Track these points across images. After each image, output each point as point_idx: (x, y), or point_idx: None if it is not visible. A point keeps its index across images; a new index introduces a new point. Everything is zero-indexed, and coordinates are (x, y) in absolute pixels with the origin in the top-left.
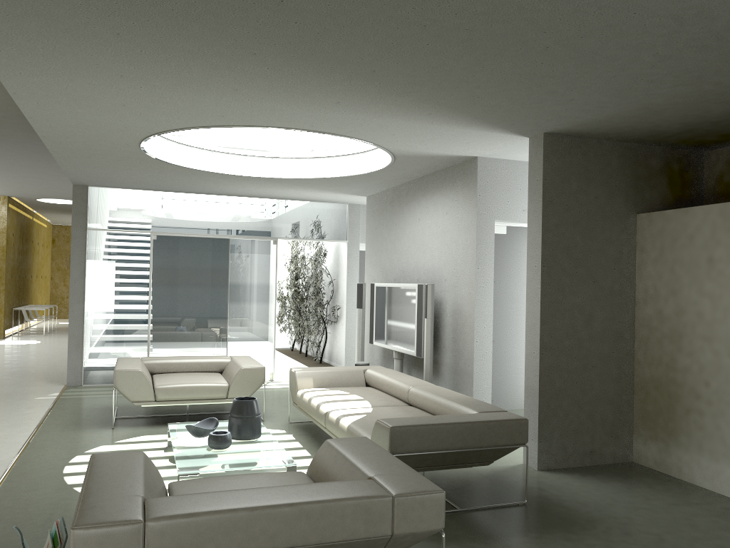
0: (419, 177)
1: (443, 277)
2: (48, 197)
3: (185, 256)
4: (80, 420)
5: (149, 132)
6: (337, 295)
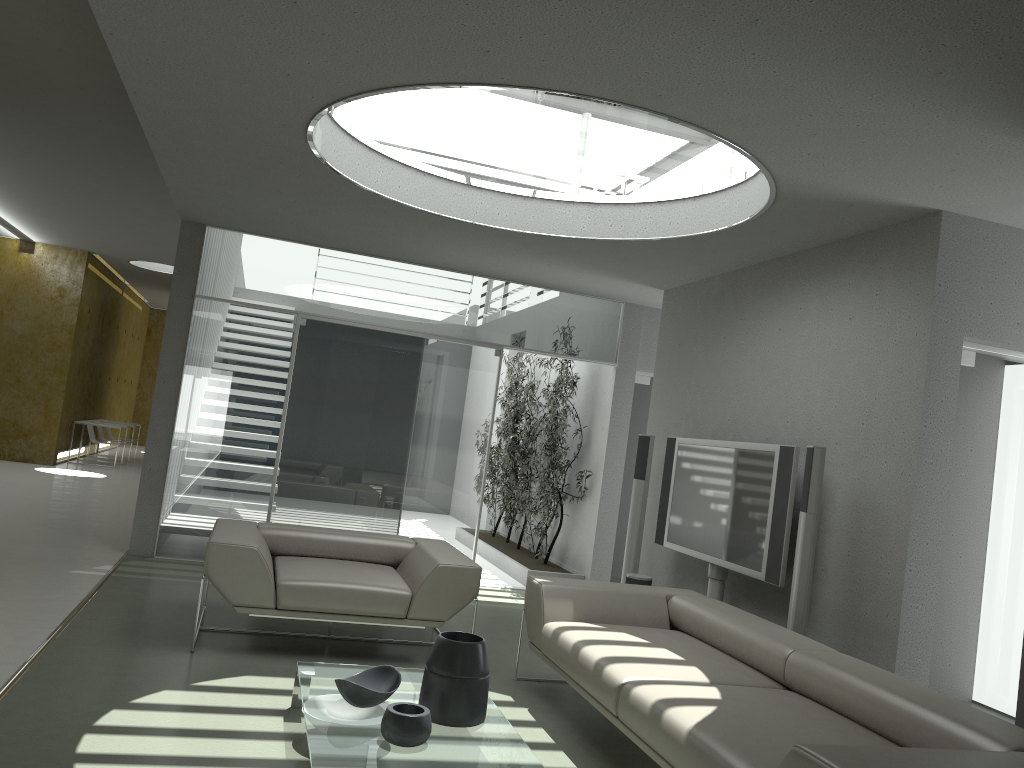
0: (788, 254)
1: (831, 437)
2: (147, 259)
3: (349, 359)
4: (137, 626)
5: (330, 93)
6: (587, 454)
